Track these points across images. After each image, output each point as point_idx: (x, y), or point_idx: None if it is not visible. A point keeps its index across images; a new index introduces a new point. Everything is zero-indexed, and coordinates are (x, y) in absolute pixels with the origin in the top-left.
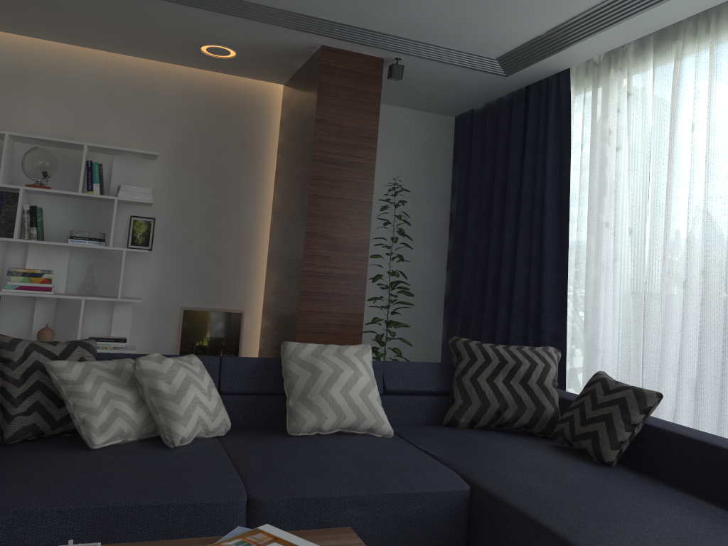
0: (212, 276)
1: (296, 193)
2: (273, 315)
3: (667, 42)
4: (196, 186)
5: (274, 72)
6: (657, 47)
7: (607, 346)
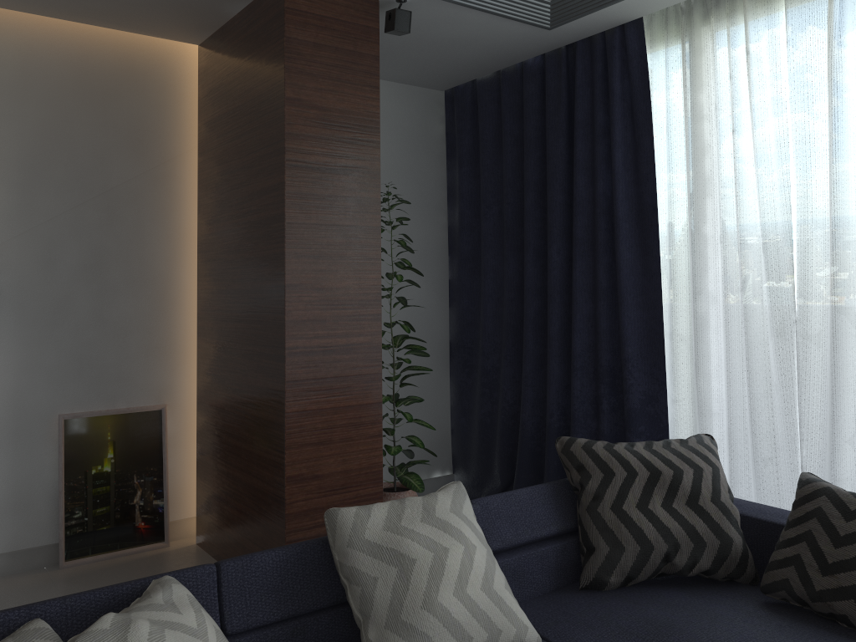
0: (108, 358)
1: (253, 220)
2: (223, 413)
3: None
4: (66, 215)
5: (188, 23)
6: None
7: (735, 410)
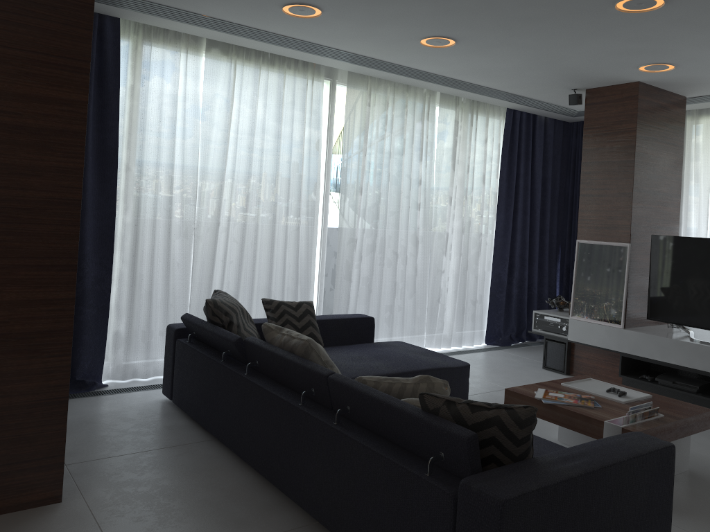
0: None
1: (0, 121)
2: None
3: (219, 50)
4: None
5: None
6: (208, 48)
7: (154, 280)
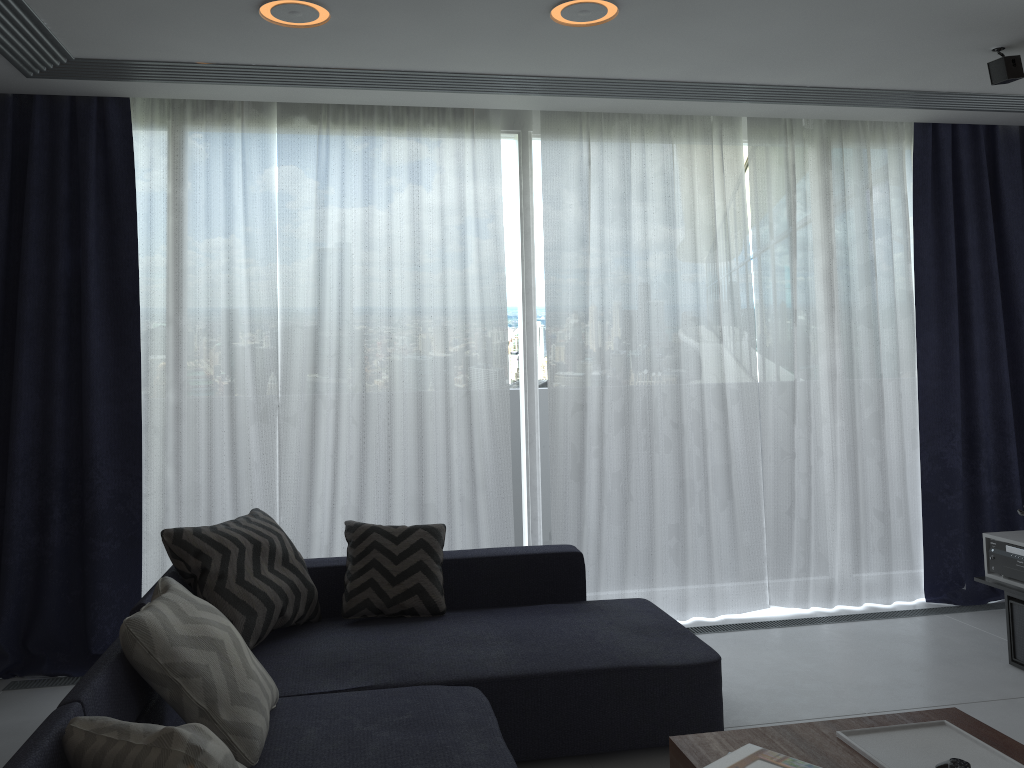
0: None
1: None
2: None
3: (300, 117)
4: None
5: None
6: (282, 118)
7: (216, 493)
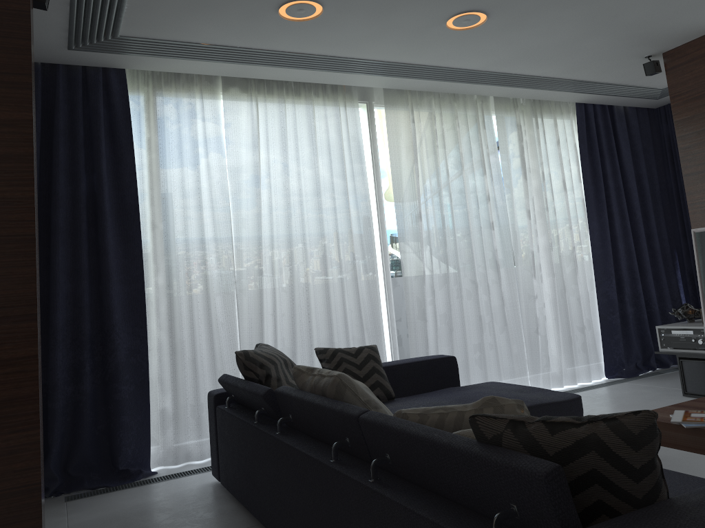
0: None
1: None
2: None
3: (236, 87)
4: None
5: None
6: (225, 88)
7: (197, 345)
